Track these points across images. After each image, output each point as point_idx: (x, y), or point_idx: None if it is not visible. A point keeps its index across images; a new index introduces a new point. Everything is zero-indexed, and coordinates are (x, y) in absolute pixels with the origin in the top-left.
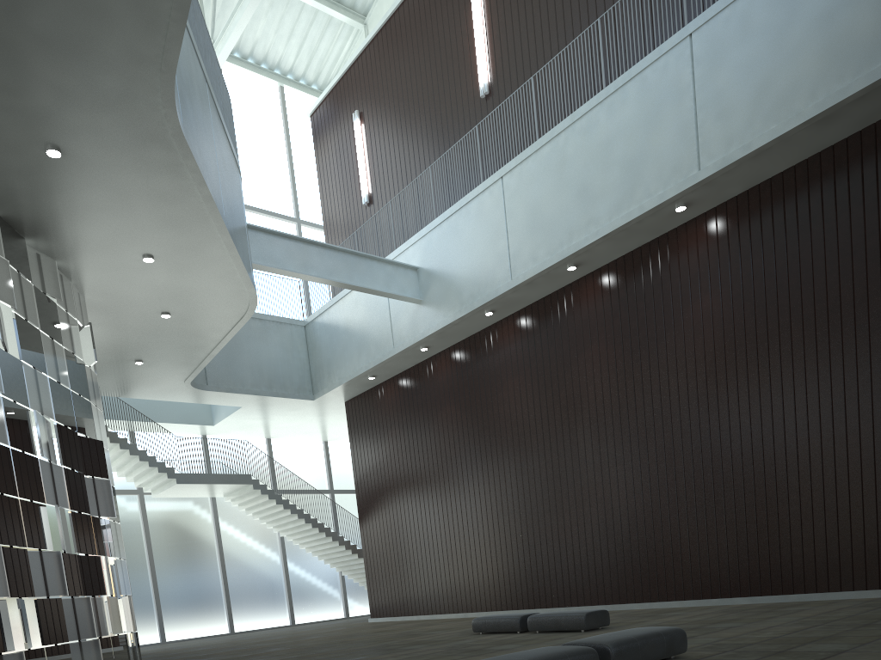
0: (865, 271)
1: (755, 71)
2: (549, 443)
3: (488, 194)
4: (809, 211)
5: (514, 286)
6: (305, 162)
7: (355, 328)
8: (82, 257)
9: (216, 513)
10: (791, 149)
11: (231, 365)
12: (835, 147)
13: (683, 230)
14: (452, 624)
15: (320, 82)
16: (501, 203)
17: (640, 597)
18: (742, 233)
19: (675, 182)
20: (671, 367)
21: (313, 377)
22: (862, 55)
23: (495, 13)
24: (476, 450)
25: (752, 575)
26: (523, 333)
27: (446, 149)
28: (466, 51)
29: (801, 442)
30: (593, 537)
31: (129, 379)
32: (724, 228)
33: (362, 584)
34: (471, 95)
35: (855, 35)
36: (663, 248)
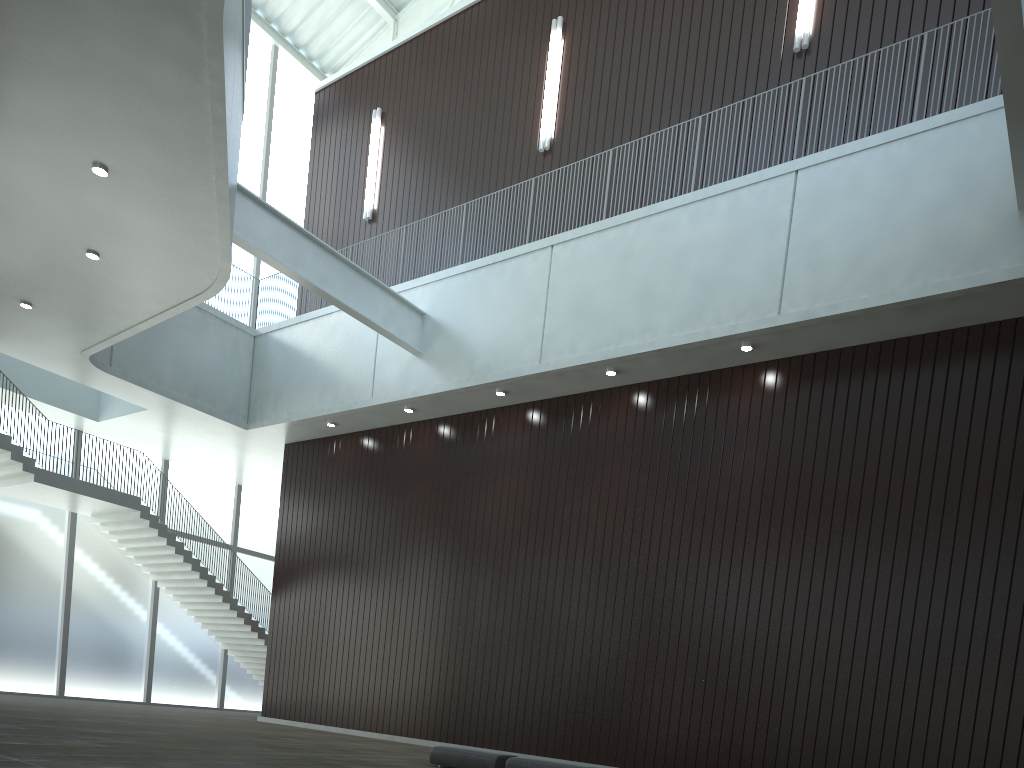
0: (917, 473)
1: (857, 234)
2: (539, 561)
3: (531, 259)
4: (873, 395)
5: (542, 372)
6: (286, 146)
7: (325, 360)
8: (1, 130)
9: (73, 535)
10: (872, 326)
11: (148, 352)
12: (911, 339)
13: (740, 372)
14: (383, 746)
15: (324, 61)
16: (545, 274)
17: (612, 760)
18: (801, 395)
19: (751, 318)
20: (698, 514)
21: (252, 402)
22: (965, 257)
23: (575, 66)
24: (447, 546)
25: (743, 761)
26: (534, 428)
27: (483, 193)
28: (532, 93)
29: (822, 630)
30: (570, 680)
31: (1, 323)
32: (784, 384)
33: (251, 672)
34: (526, 144)
35: (962, 235)
36: (714, 384)
